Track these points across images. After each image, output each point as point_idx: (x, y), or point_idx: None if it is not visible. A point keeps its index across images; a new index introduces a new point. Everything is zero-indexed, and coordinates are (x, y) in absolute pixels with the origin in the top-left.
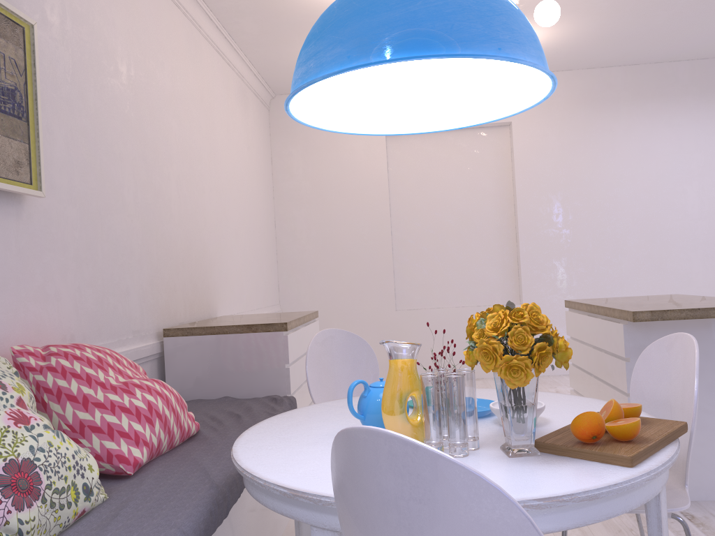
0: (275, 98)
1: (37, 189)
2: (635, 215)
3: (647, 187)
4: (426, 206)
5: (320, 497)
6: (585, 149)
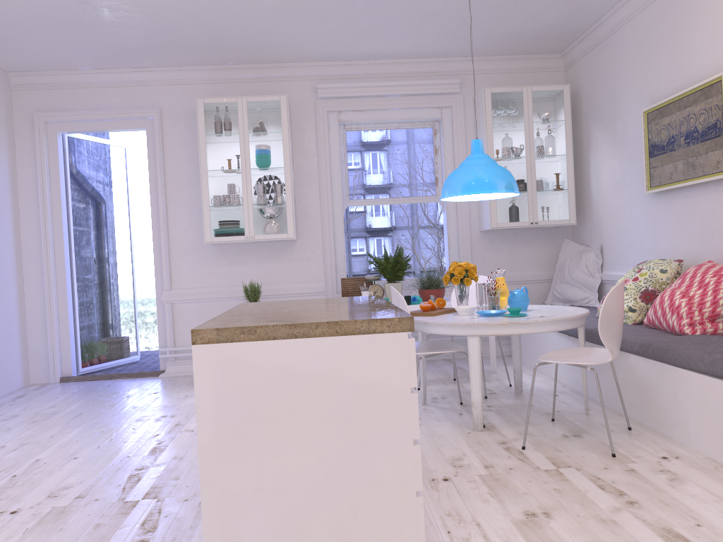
0: None
1: None
2: None
3: None
4: None
5: None
6: None
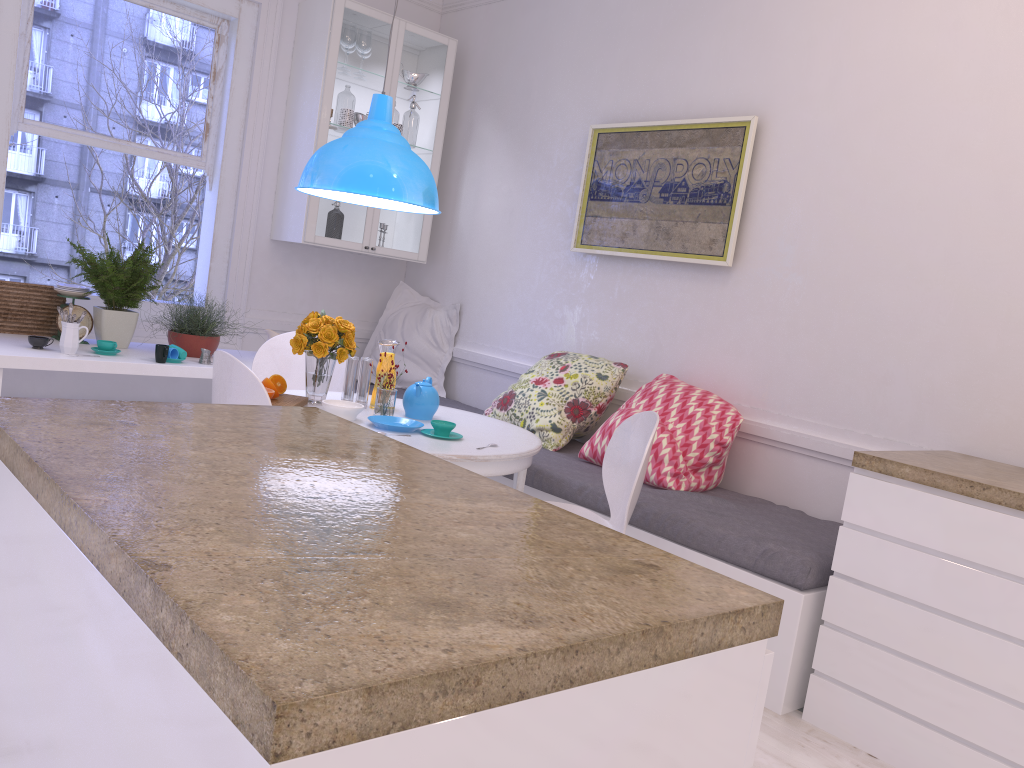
0: None
1: (722, 260)
2: None
3: None
4: None
5: None
6: None
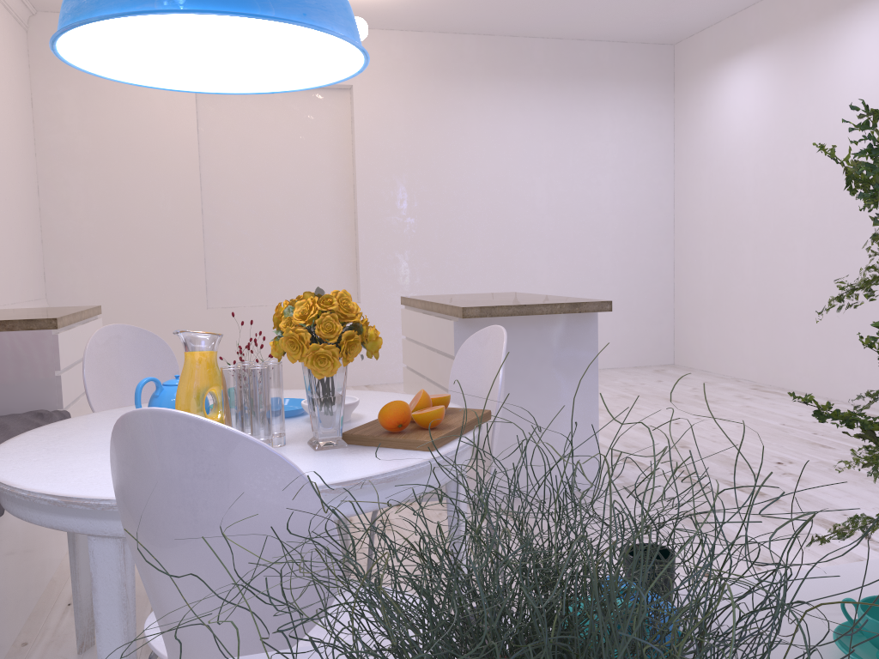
0: (36, 15)
1: None
2: (484, 206)
3: (497, 175)
4: (247, 180)
5: (99, 502)
6: (434, 127)
